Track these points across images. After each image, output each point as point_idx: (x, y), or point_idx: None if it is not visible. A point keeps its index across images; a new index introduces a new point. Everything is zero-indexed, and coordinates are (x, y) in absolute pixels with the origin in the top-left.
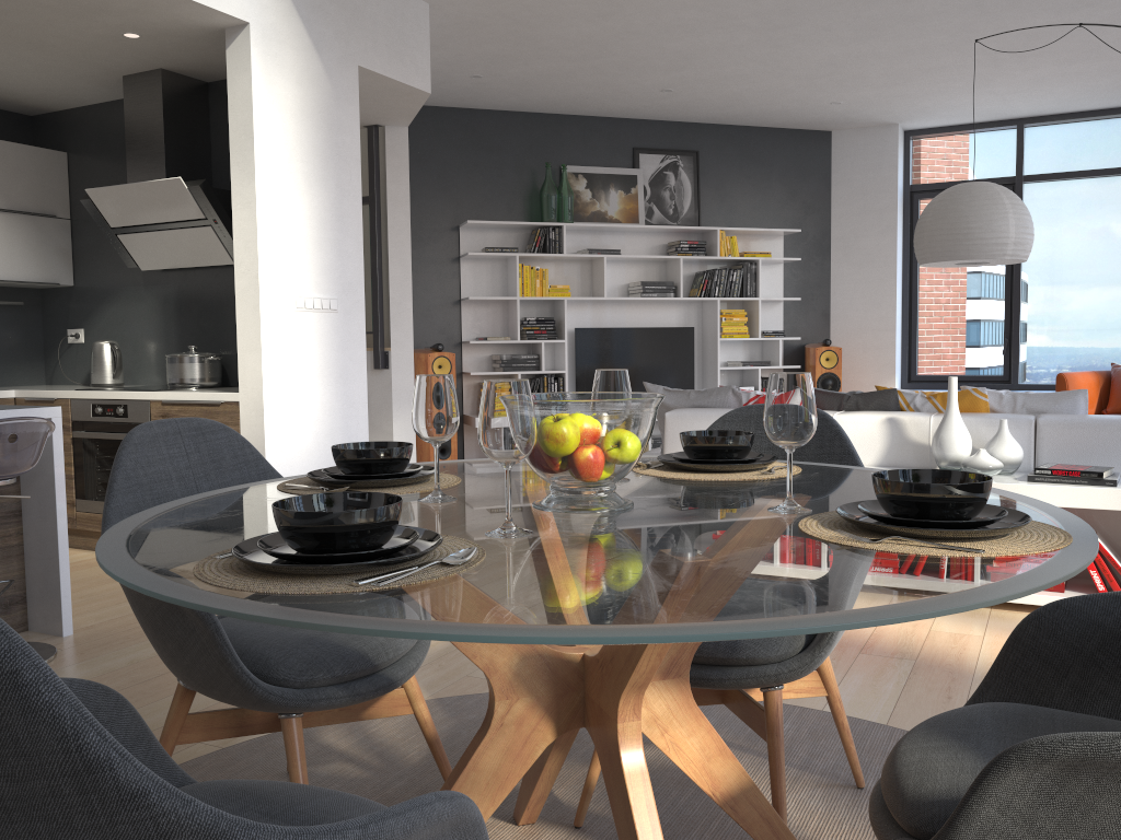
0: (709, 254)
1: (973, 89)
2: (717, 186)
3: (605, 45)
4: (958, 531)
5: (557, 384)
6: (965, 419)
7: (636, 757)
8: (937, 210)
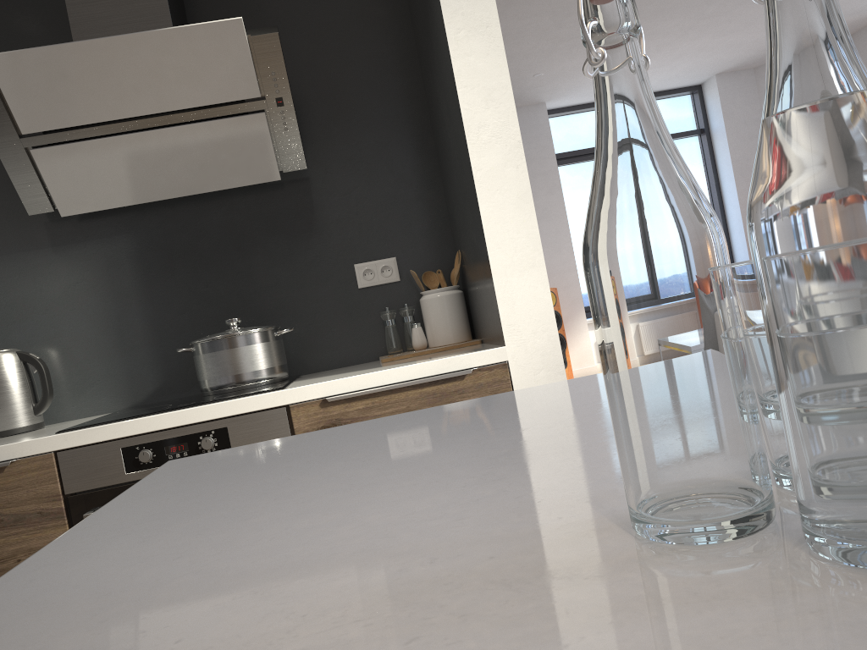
0: None
1: None
2: None
3: None
4: None
5: None
6: None
7: None
8: None
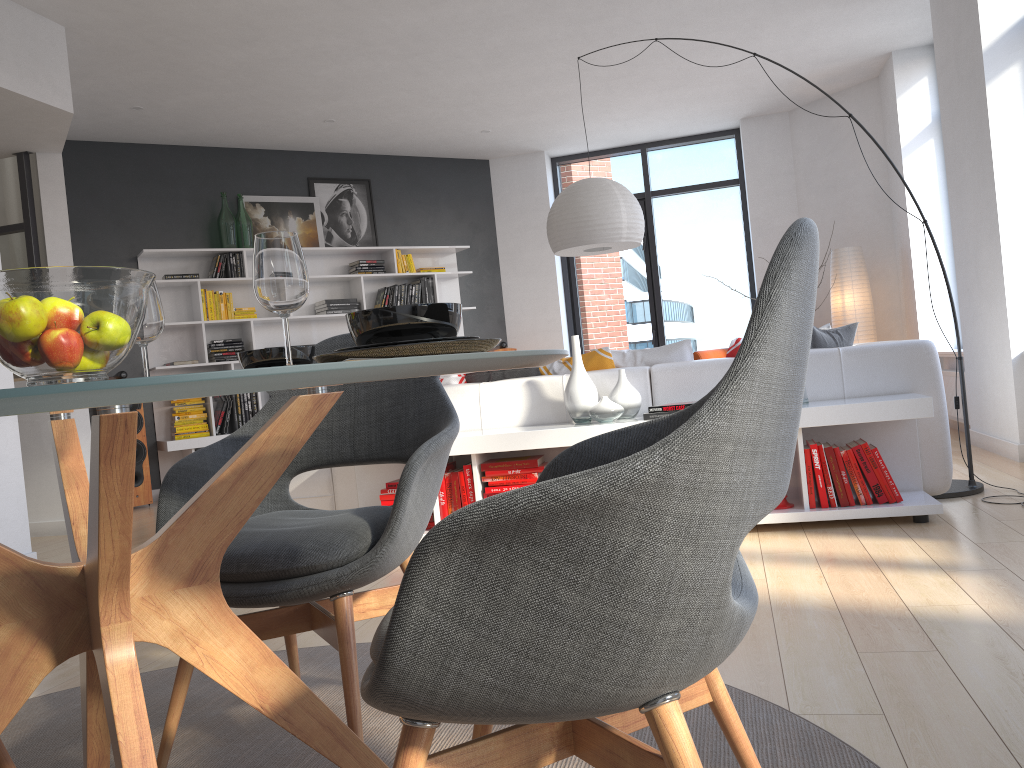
0: (389, 272)
1: (581, 99)
2: (391, 211)
3: (258, 73)
4: (410, 345)
5: (251, 402)
6: (591, 374)
7: (126, 662)
8: (562, 203)
